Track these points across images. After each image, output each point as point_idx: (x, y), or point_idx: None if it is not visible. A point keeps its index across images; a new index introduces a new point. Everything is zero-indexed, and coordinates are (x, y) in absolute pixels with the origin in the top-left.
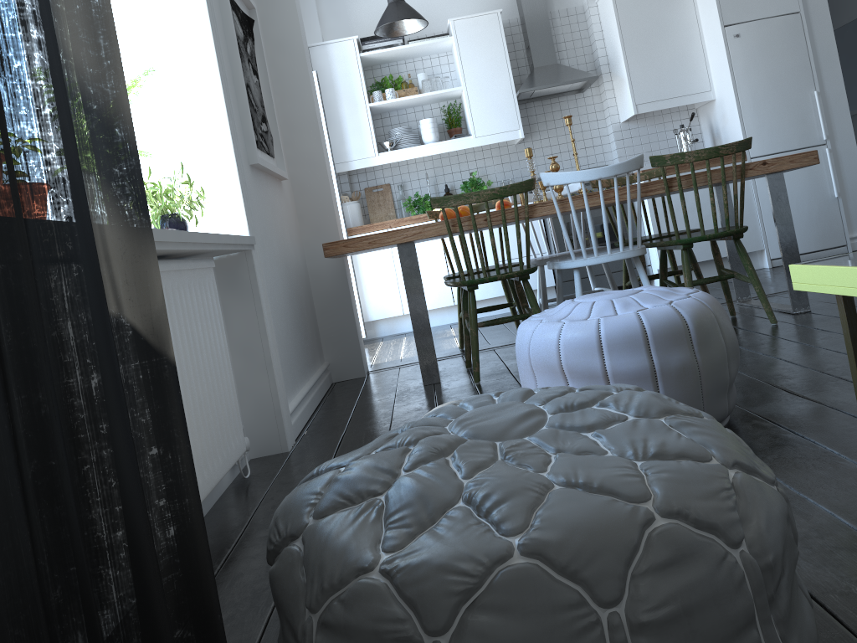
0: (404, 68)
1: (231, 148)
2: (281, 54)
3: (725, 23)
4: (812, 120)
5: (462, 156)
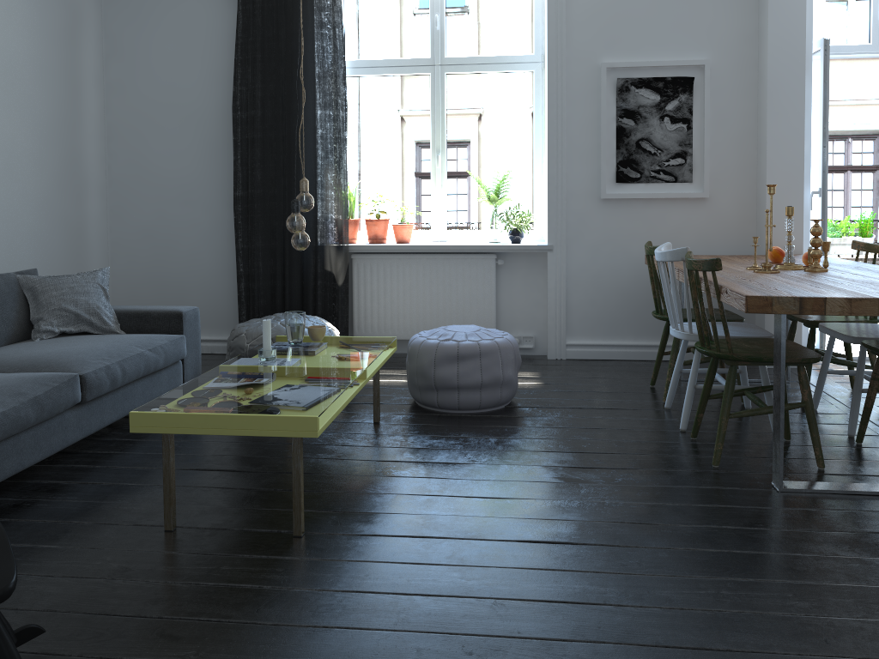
0: None
1: (546, 197)
2: (760, 85)
3: None
4: None
5: None
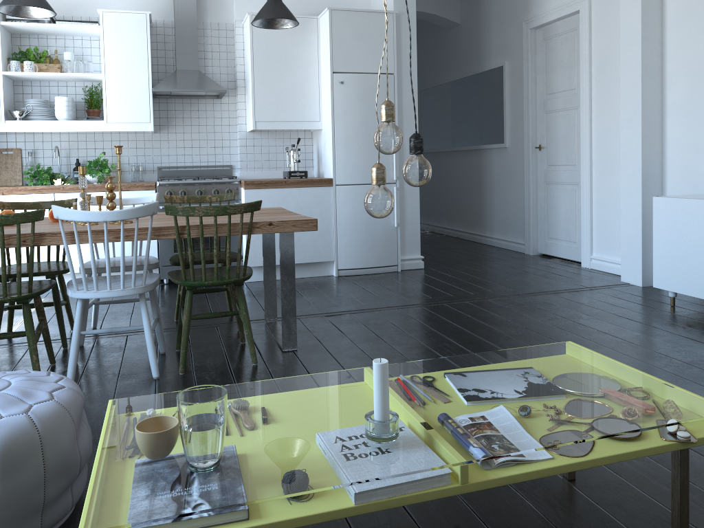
0: (54, 43)
1: None
2: None
3: (334, 69)
4: (388, 162)
5: (99, 135)
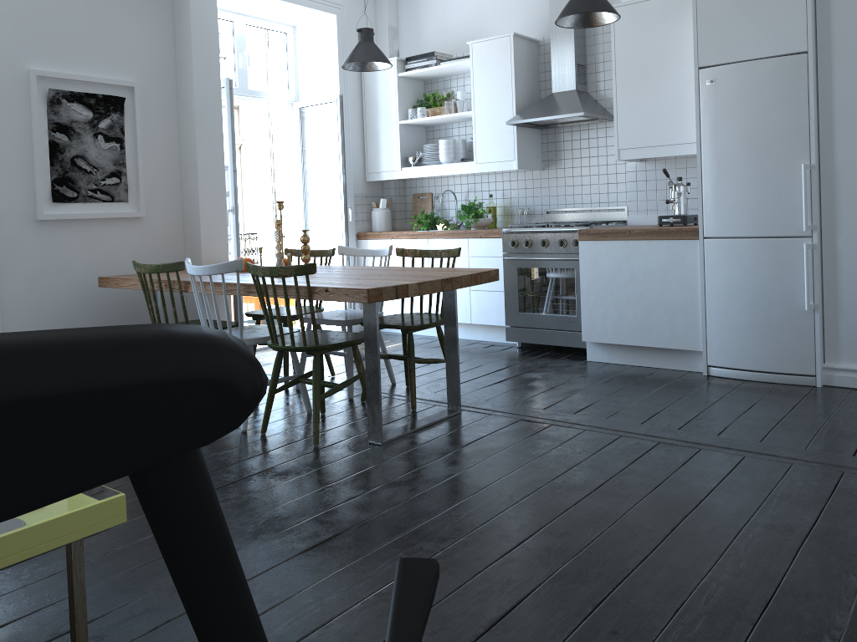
0: (455, 83)
1: None
2: (184, 112)
3: (700, 63)
4: (794, 201)
5: (492, 176)
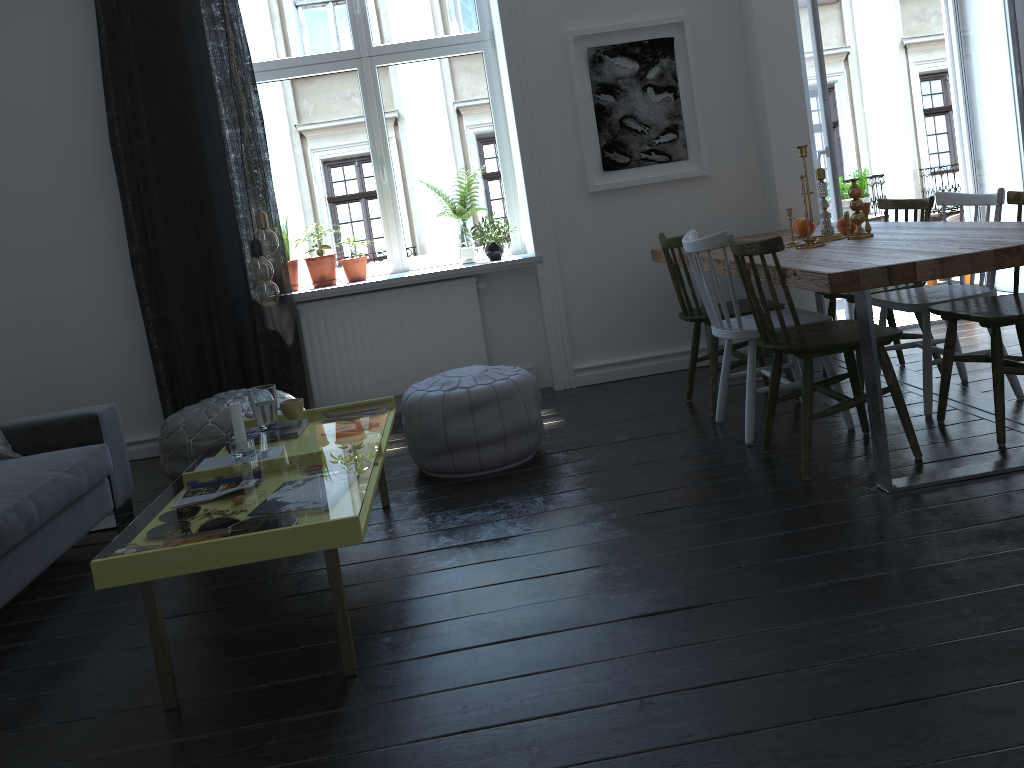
0: None
1: (526, 199)
2: (748, 38)
3: None
4: None
5: None
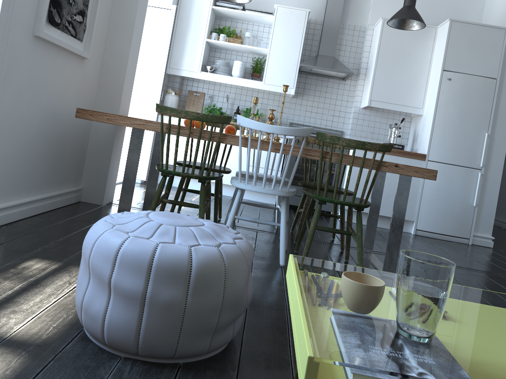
0: (240, 25)
1: None
2: None
3: (445, 68)
4: (477, 151)
5: (255, 93)
